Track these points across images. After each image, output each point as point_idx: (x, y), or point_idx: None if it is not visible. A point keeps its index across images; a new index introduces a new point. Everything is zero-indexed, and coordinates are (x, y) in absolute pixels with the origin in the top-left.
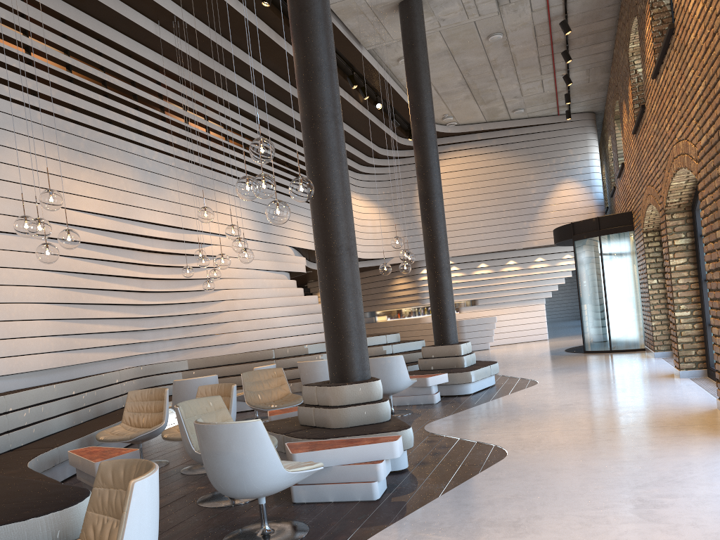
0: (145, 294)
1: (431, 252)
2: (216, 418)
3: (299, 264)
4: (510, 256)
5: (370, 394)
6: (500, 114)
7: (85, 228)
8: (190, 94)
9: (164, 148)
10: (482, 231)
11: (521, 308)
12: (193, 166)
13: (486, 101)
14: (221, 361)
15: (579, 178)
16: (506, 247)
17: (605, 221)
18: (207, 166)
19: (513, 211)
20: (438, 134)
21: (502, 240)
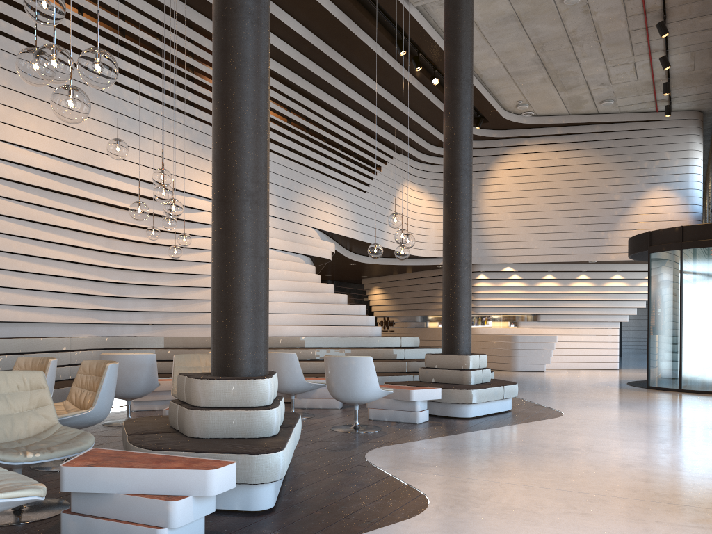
0: (114, 256)
1: (449, 240)
2: (30, 400)
3: (322, 249)
4: (582, 269)
5: (246, 396)
6: (585, 105)
7: (24, 167)
8: (201, 41)
9: (153, 93)
10: (551, 238)
11: (590, 330)
12: (191, 120)
13: (567, 87)
14: (202, 343)
15: (674, 186)
16: (577, 259)
17: (691, 232)
18: (211, 124)
19: (590, 219)
20: (511, 125)
21: (573, 250)
